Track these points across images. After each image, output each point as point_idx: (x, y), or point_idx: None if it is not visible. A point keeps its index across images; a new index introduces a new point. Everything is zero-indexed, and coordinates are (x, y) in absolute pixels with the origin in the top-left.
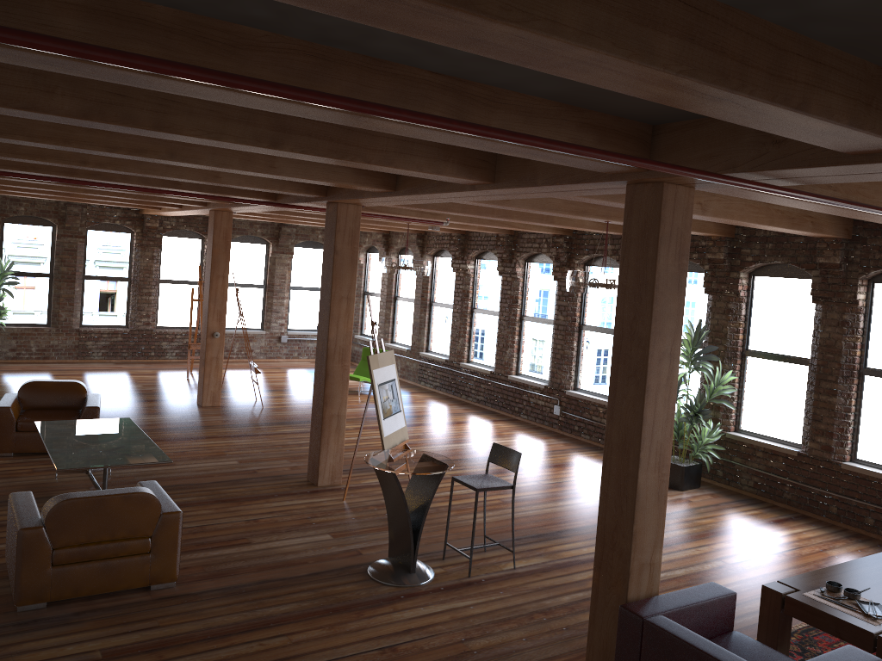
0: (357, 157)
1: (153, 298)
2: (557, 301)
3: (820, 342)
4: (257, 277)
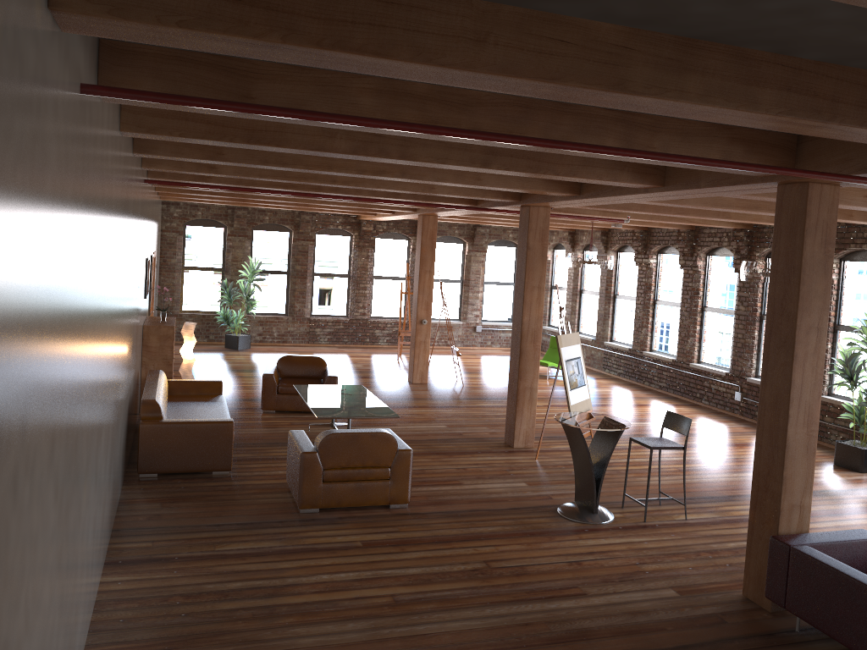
0: (548, 171)
1: (368, 292)
2: (738, 292)
3: None
4: (454, 273)
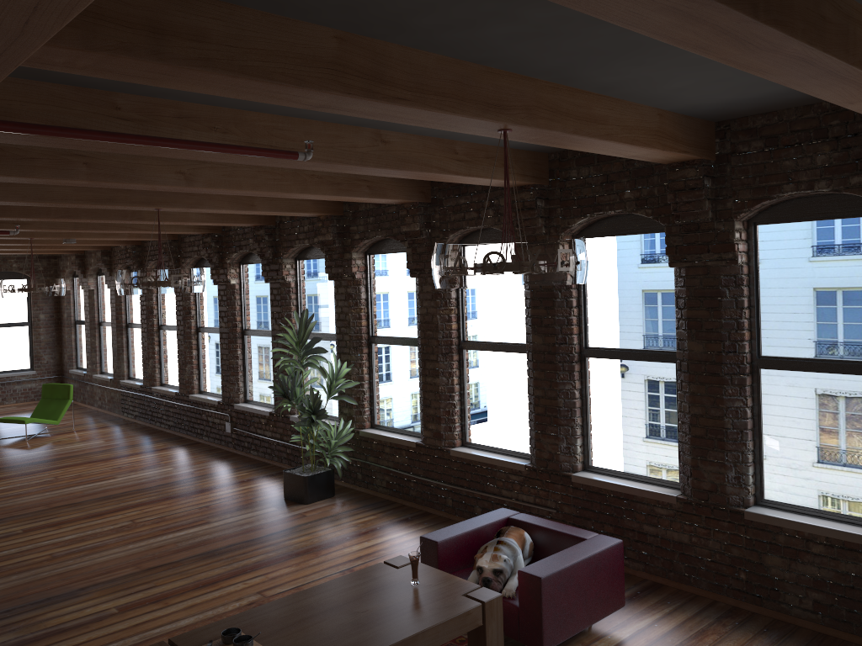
0: None
1: None
2: (219, 307)
3: (421, 318)
4: None
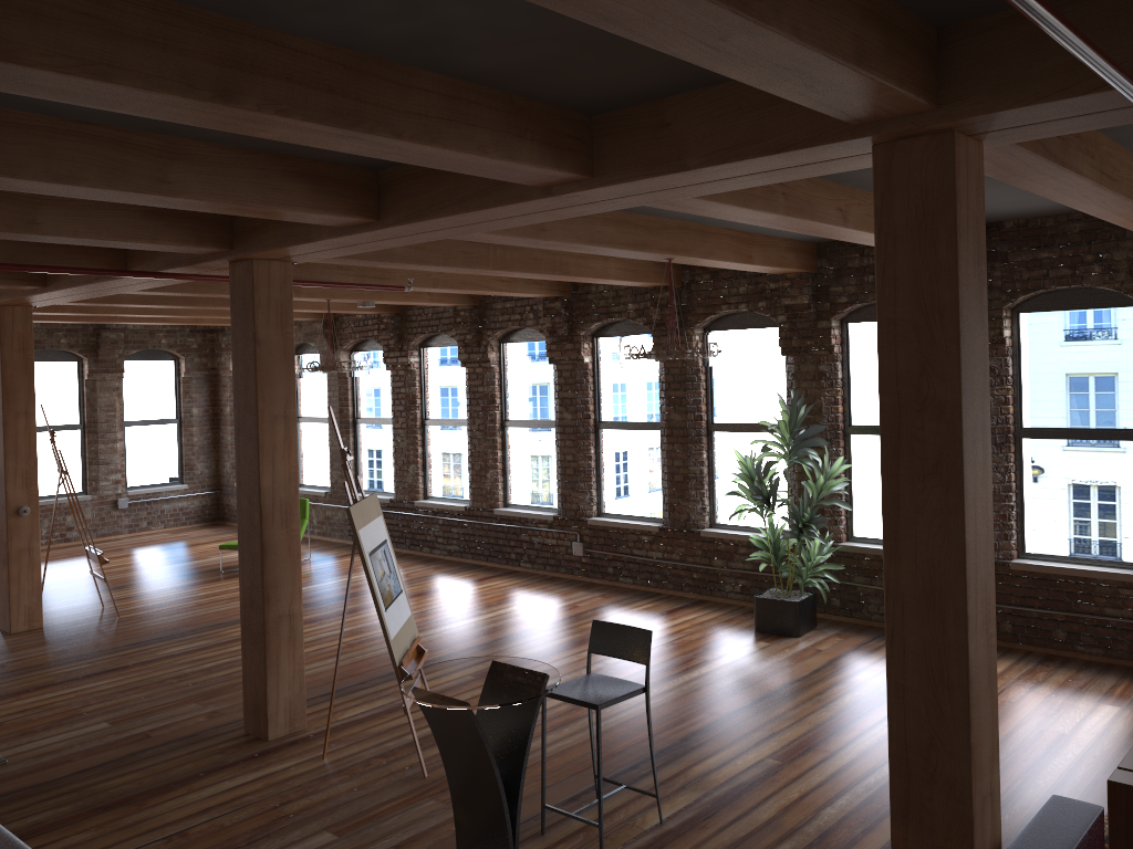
0: (378, 127)
1: None
2: (559, 393)
3: None
4: (67, 413)
